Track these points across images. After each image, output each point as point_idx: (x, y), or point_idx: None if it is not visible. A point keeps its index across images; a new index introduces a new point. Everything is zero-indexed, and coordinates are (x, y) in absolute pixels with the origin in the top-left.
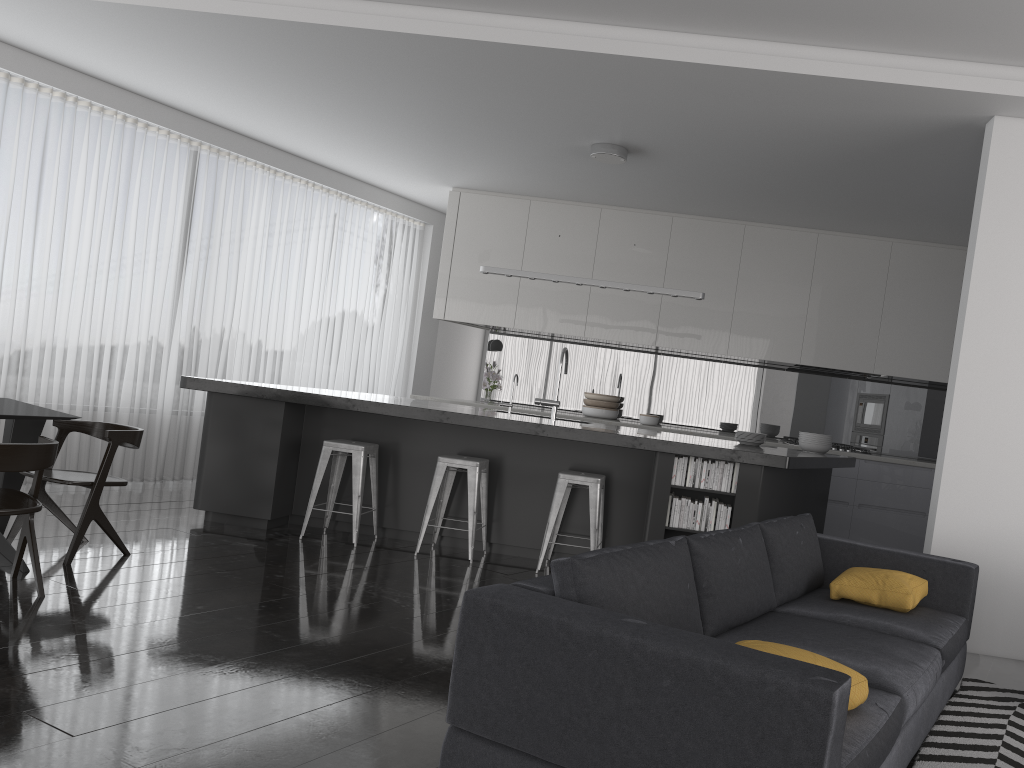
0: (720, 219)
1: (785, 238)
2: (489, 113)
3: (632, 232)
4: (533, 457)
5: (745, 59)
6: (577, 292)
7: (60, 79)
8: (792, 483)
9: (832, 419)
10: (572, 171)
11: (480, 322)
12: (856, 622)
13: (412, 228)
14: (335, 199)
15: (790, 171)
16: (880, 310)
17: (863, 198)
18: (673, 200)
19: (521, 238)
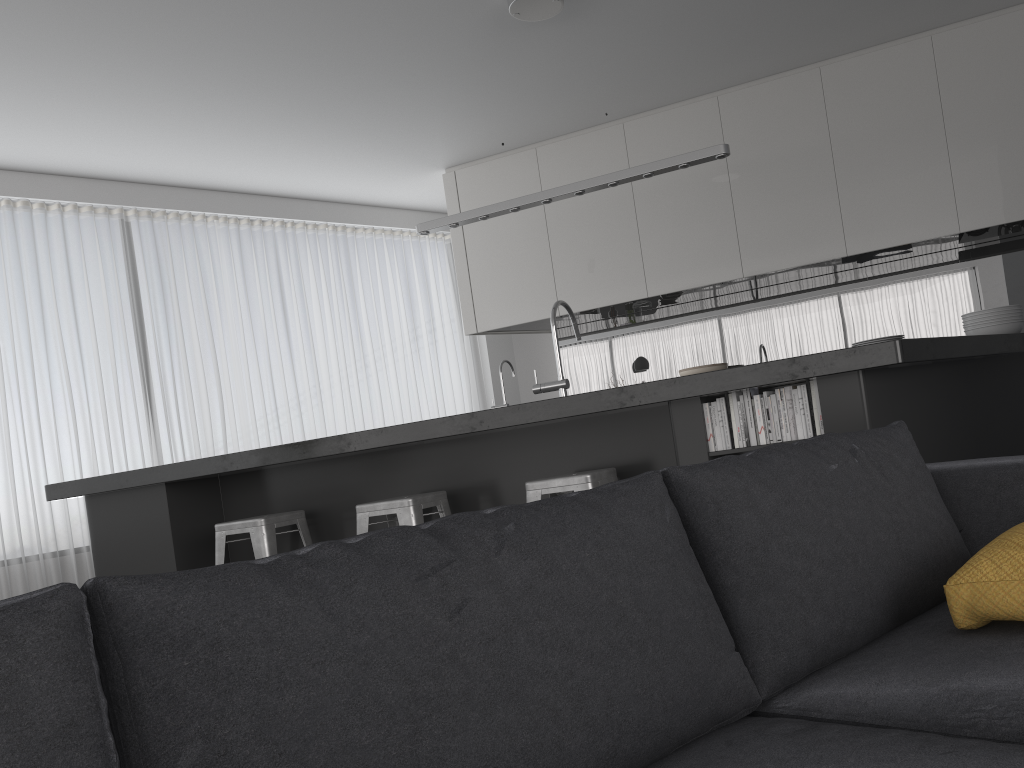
0: (783, 74)
1: (883, 62)
2: None
3: (670, 138)
4: (512, 469)
5: None
6: (623, 242)
7: None
8: (949, 395)
9: None
10: (535, 69)
11: (519, 321)
12: (1017, 713)
13: (443, 244)
14: (327, 233)
15: None
16: None
17: None
18: (698, 65)
19: None
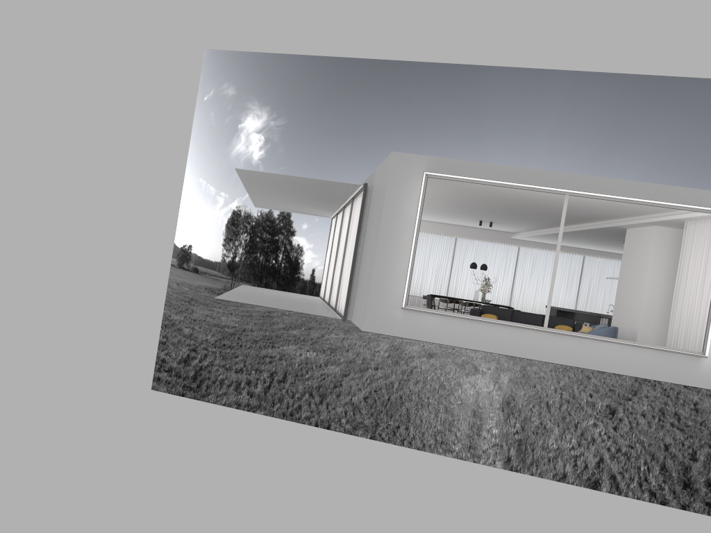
0: None
1: None
2: (596, 240)
3: None
4: (591, 321)
5: (586, 227)
6: None
7: (549, 246)
8: None
9: None
10: None
11: None
12: None
13: None
14: None
15: None
16: None
17: None
18: None
19: None
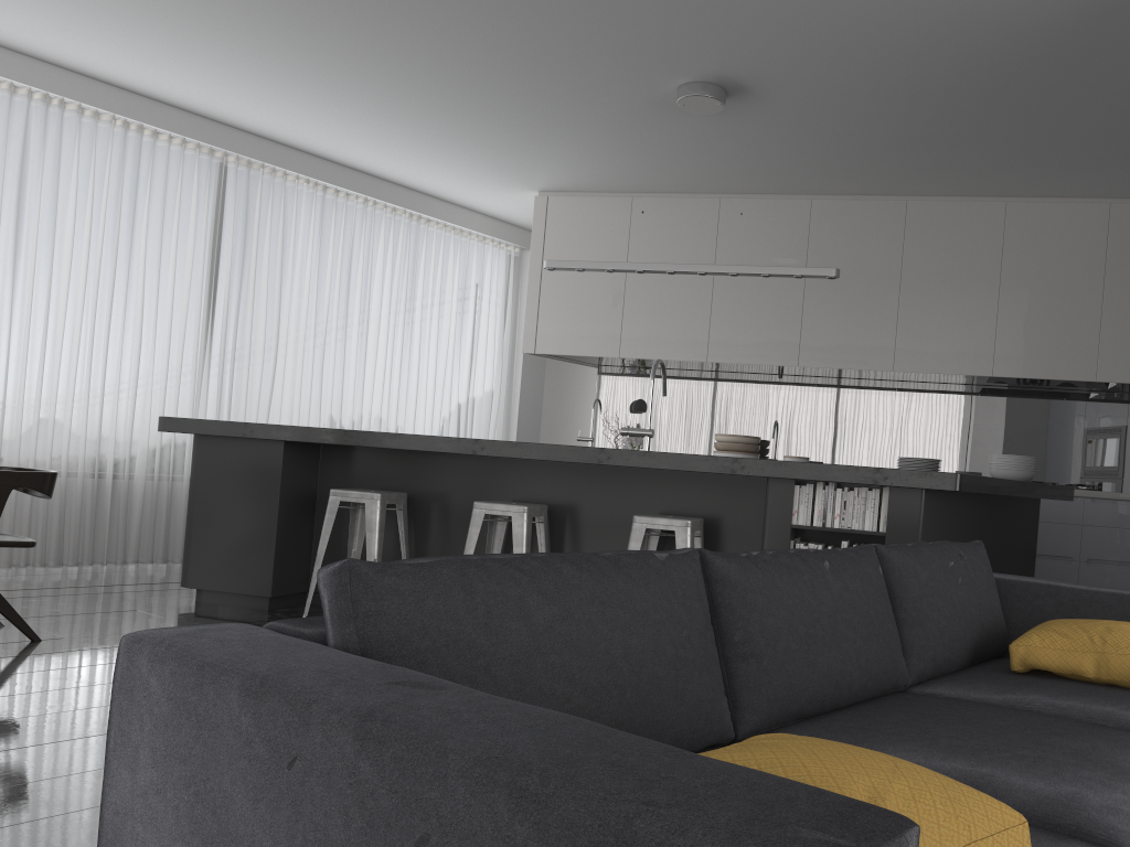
0: (873, 197)
1: (962, 212)
2: (534, 52)
3: (761, 224)
4: (608, 500)
5: None
6: (695, 306)
7: (39, 77)
8: (975, 520)
9: (1045, 451)
10: (668, 141)
11: (578, 353)
12: (1052, 708)
13: (505, 254)
14: (403, 219)
15: (949, 93)
16: (1100, 295)
17: (1059, 129)
18: (806, 172)
19: (623, 245)
